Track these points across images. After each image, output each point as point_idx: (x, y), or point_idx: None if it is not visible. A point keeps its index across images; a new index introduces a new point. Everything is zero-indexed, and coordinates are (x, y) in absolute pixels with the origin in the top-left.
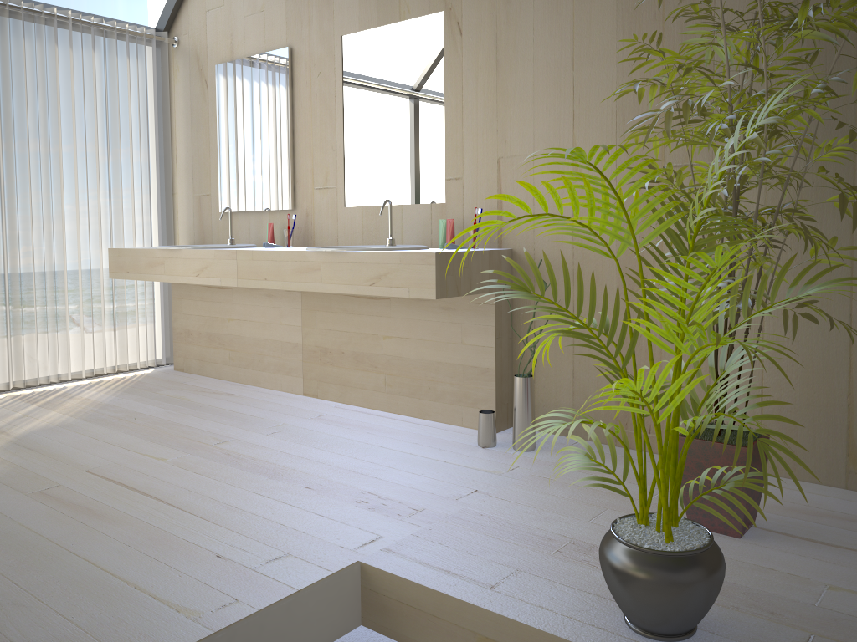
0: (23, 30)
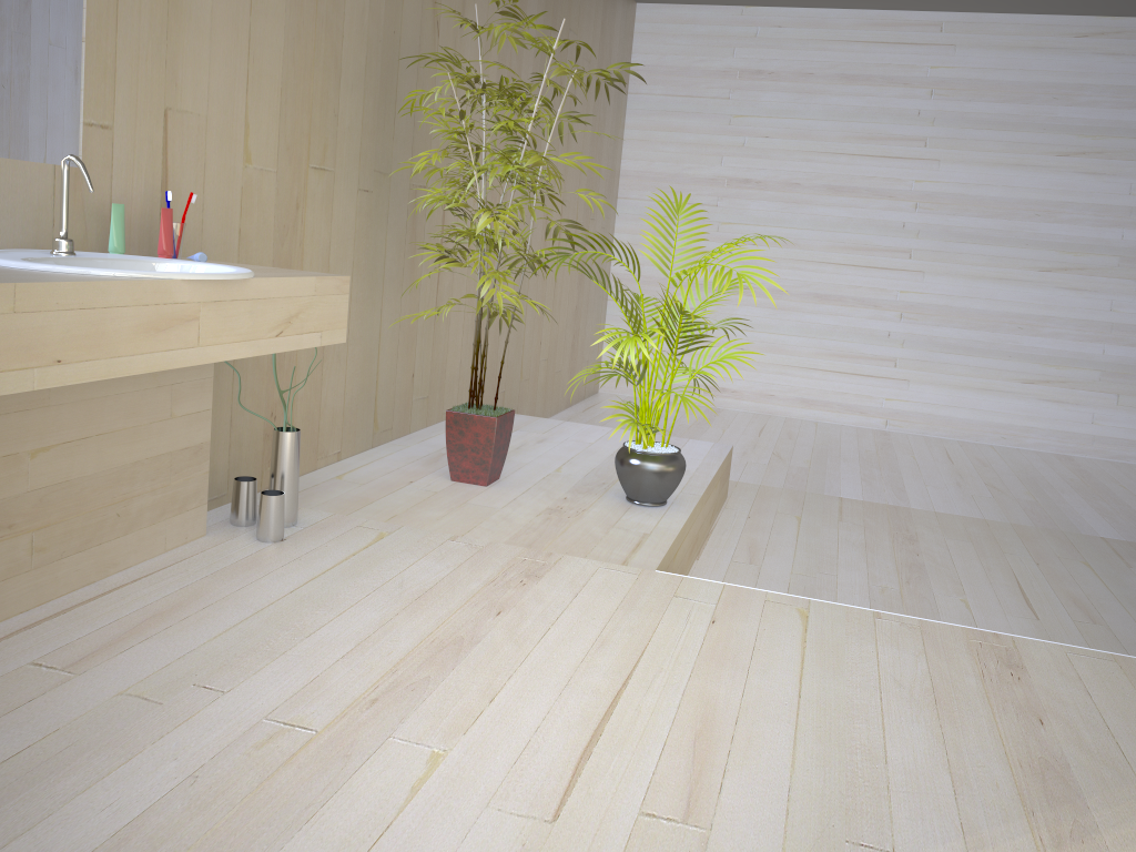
0: None
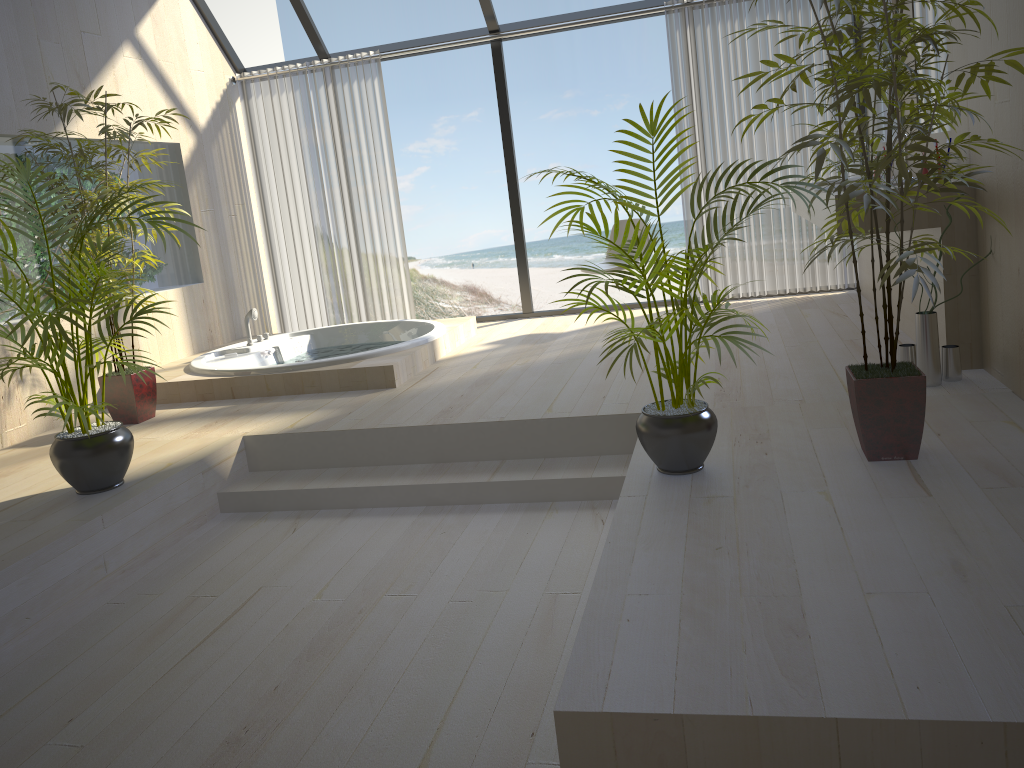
0: (715, 18)
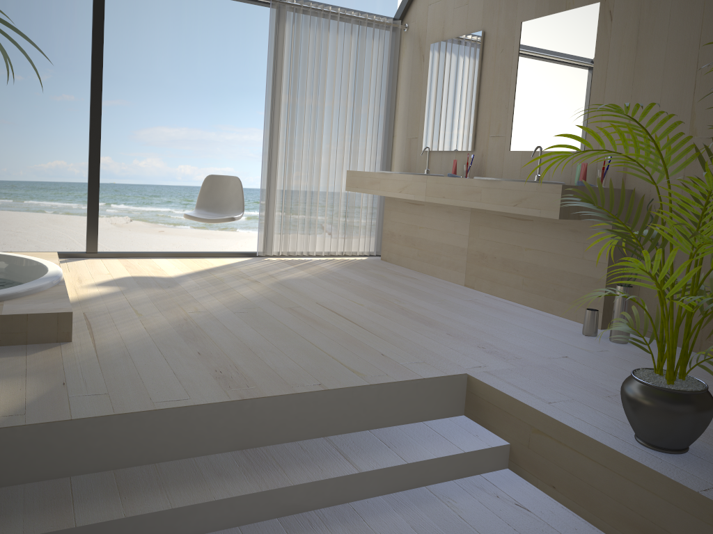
0: (309, 22)
